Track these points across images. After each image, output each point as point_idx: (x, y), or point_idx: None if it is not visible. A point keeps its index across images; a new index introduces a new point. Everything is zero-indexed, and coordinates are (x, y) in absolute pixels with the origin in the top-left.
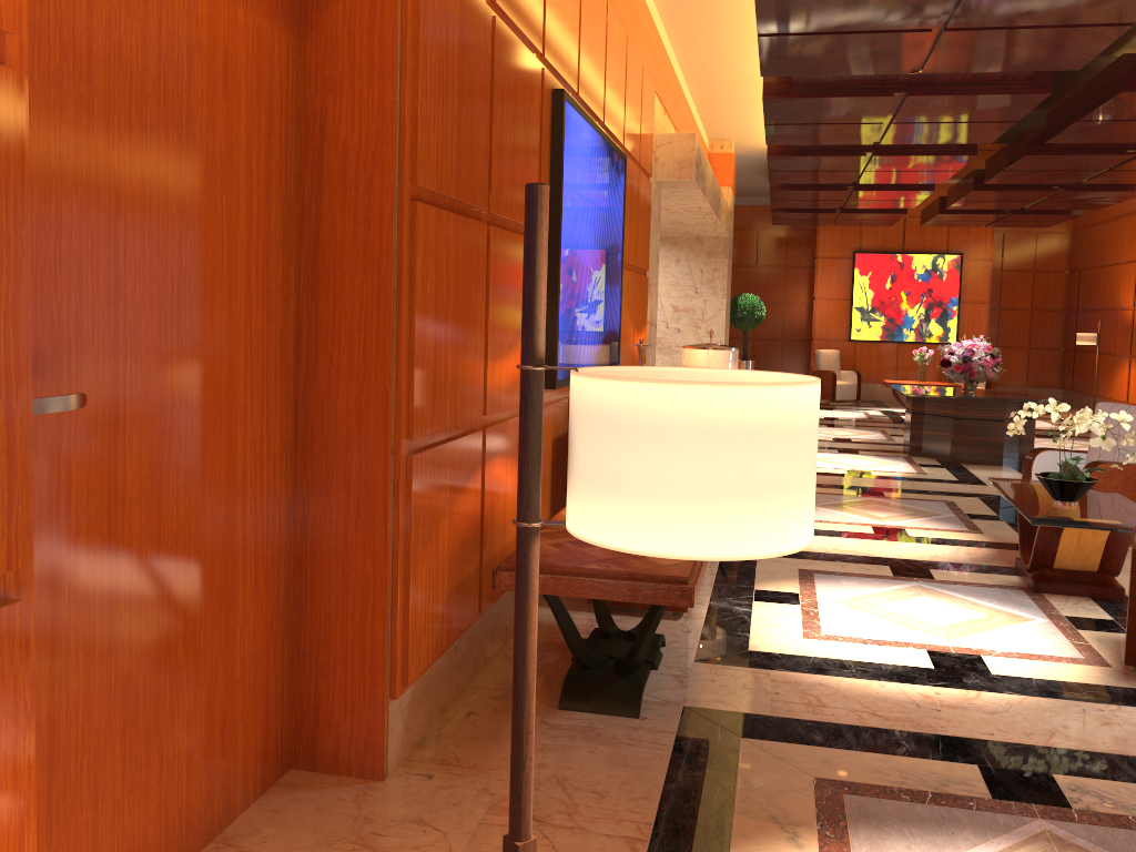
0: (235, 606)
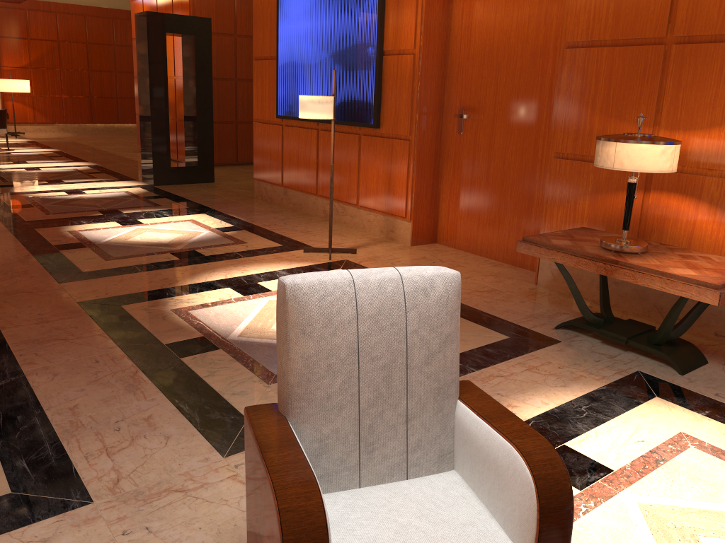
0: (533, 198)
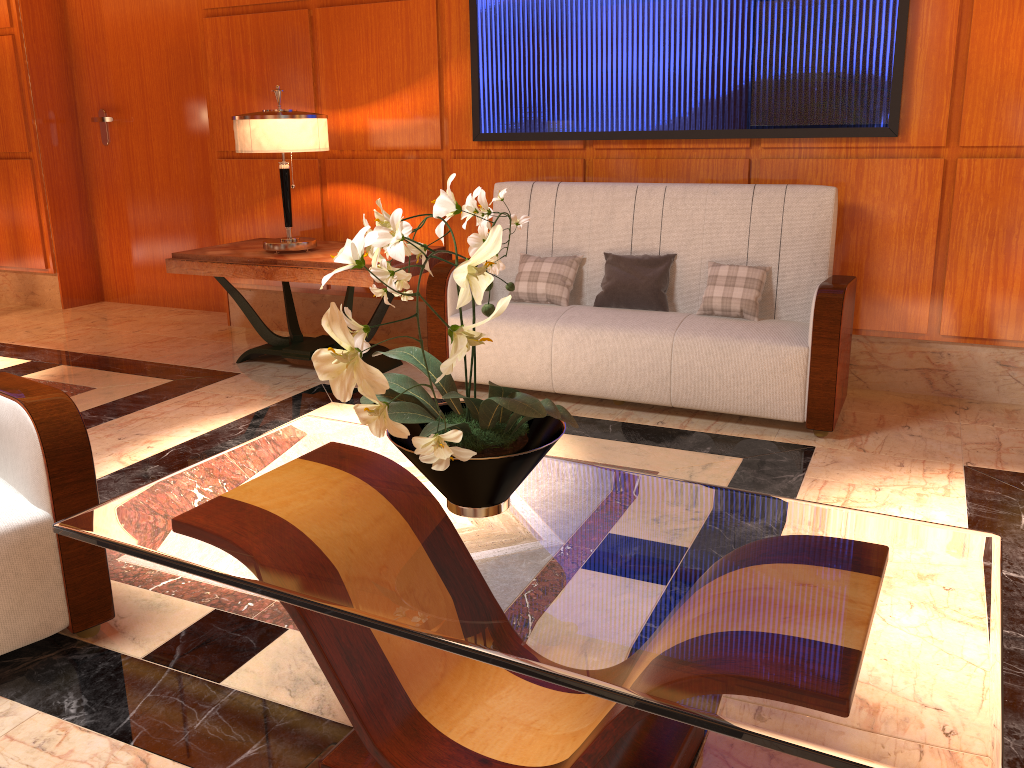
0: (214, 219)
